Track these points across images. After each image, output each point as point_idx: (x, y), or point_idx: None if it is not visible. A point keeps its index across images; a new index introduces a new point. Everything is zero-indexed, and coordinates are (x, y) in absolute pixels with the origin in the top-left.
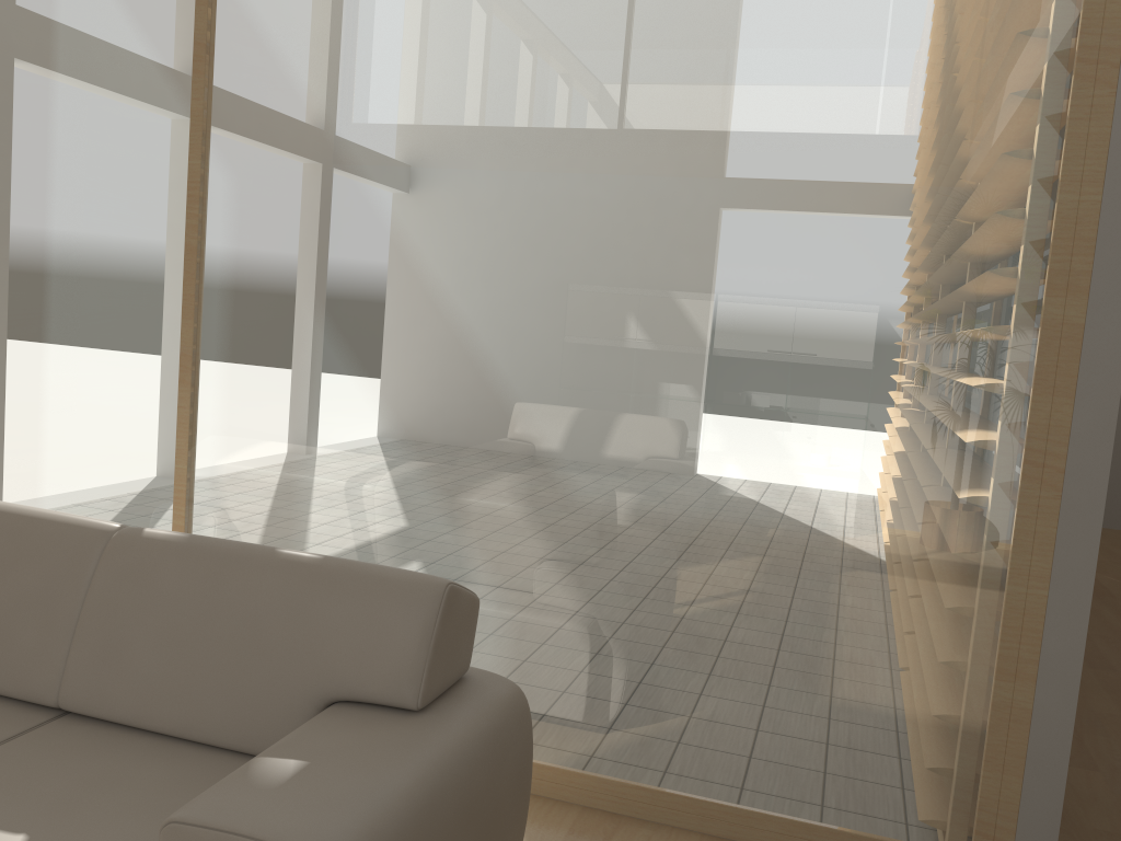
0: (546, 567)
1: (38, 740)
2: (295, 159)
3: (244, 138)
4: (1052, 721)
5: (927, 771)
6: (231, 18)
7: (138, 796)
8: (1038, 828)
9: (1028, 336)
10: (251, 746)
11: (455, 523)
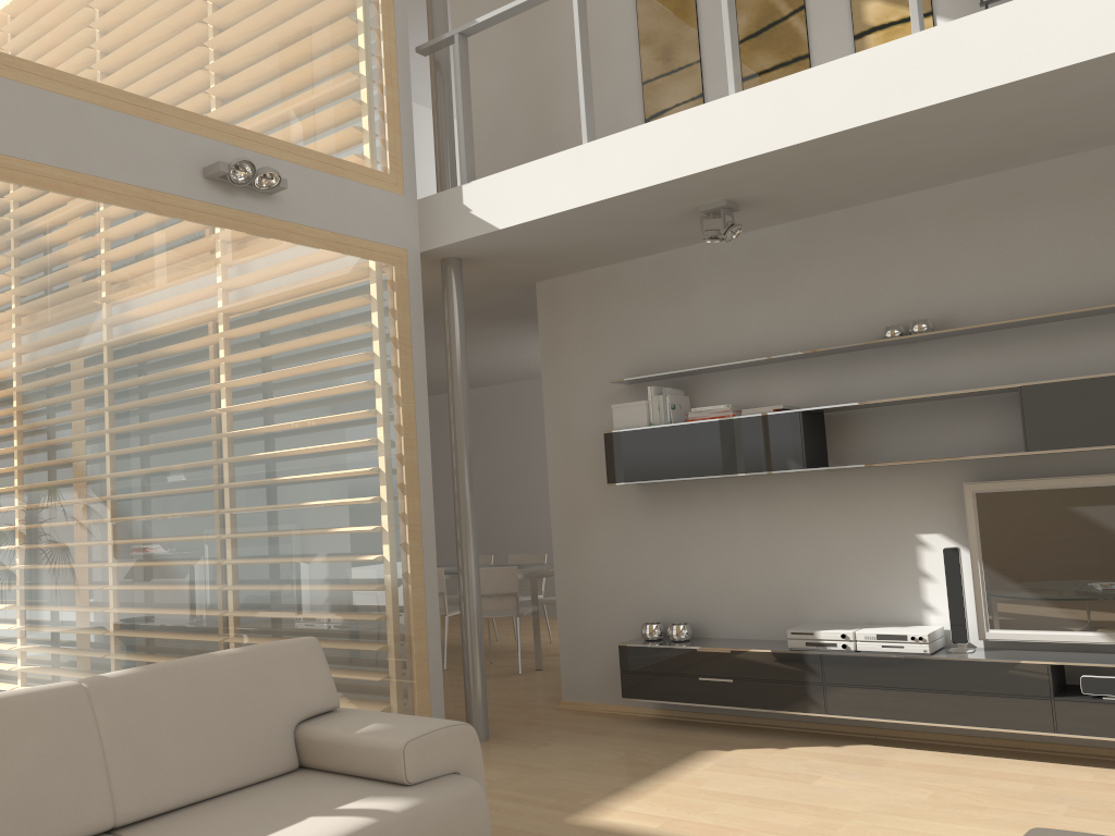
0: None
1: (160, 832)
2: None
3: None
4: (435, 654)
5: (397, 703)
6: None
7: (289, 799)
8: (438, 710)
9: (401, 470)
10: (270, 771)
11: (127, 653)
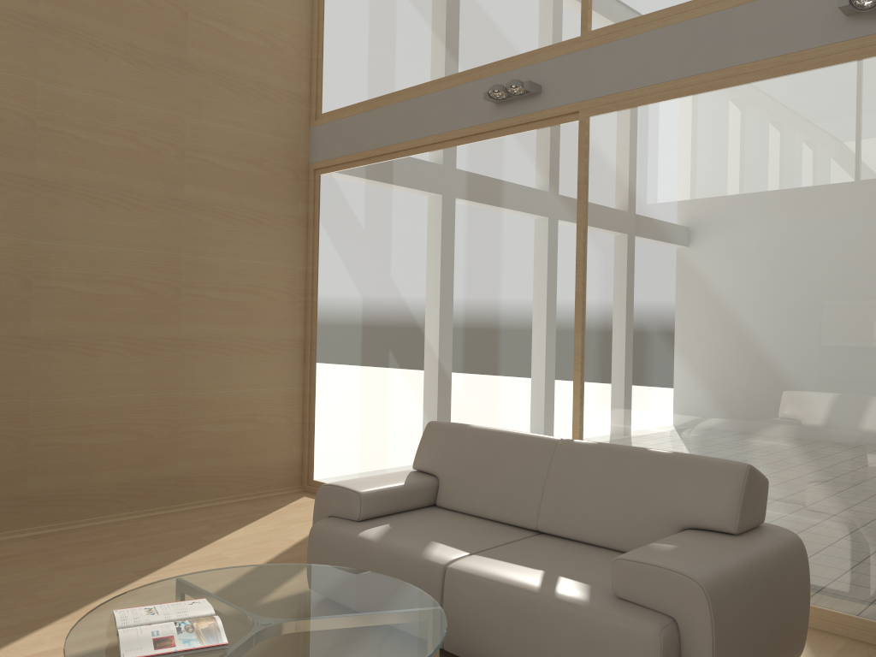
0: (812, 475)
1: (532, 541)
2: (636, 238)
3: (607, 230)
4: None
5: None
6: (597, 166)
7: (588, 564)
8: None
9: None
10: None
11: (747, 448)
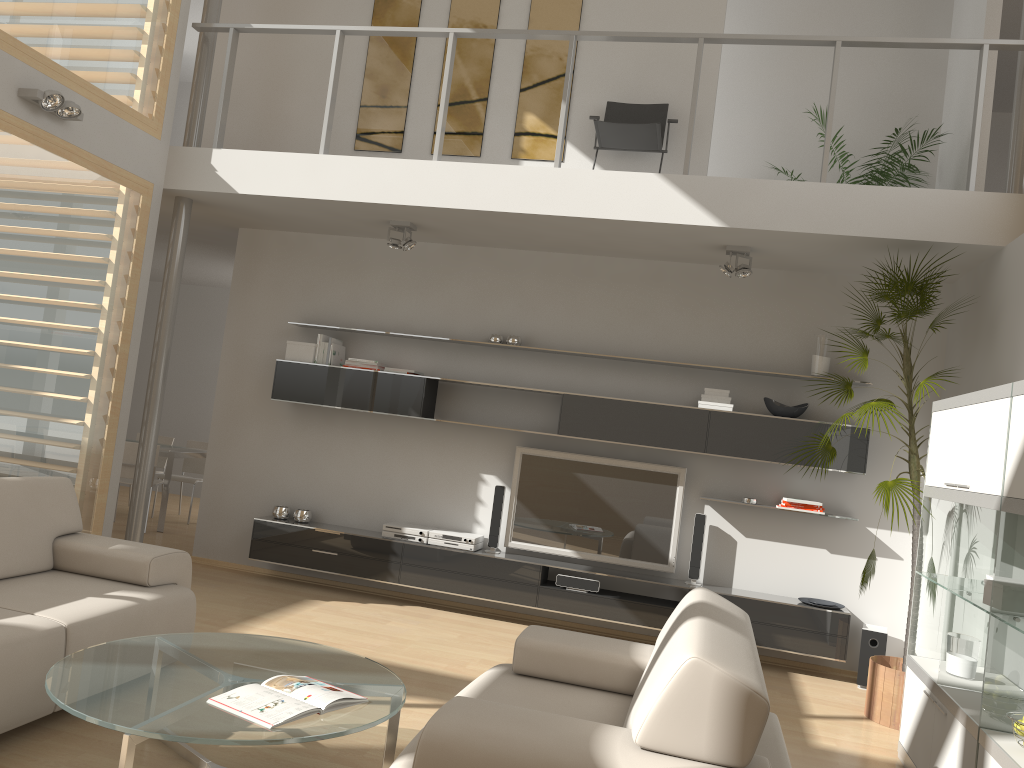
0: None
1: None
2: None
3: None
4: (111, 505)
5: None
6: None
7: (62, 586)
8: None
9: (115, 358)
10: (36, 567)
11: None
